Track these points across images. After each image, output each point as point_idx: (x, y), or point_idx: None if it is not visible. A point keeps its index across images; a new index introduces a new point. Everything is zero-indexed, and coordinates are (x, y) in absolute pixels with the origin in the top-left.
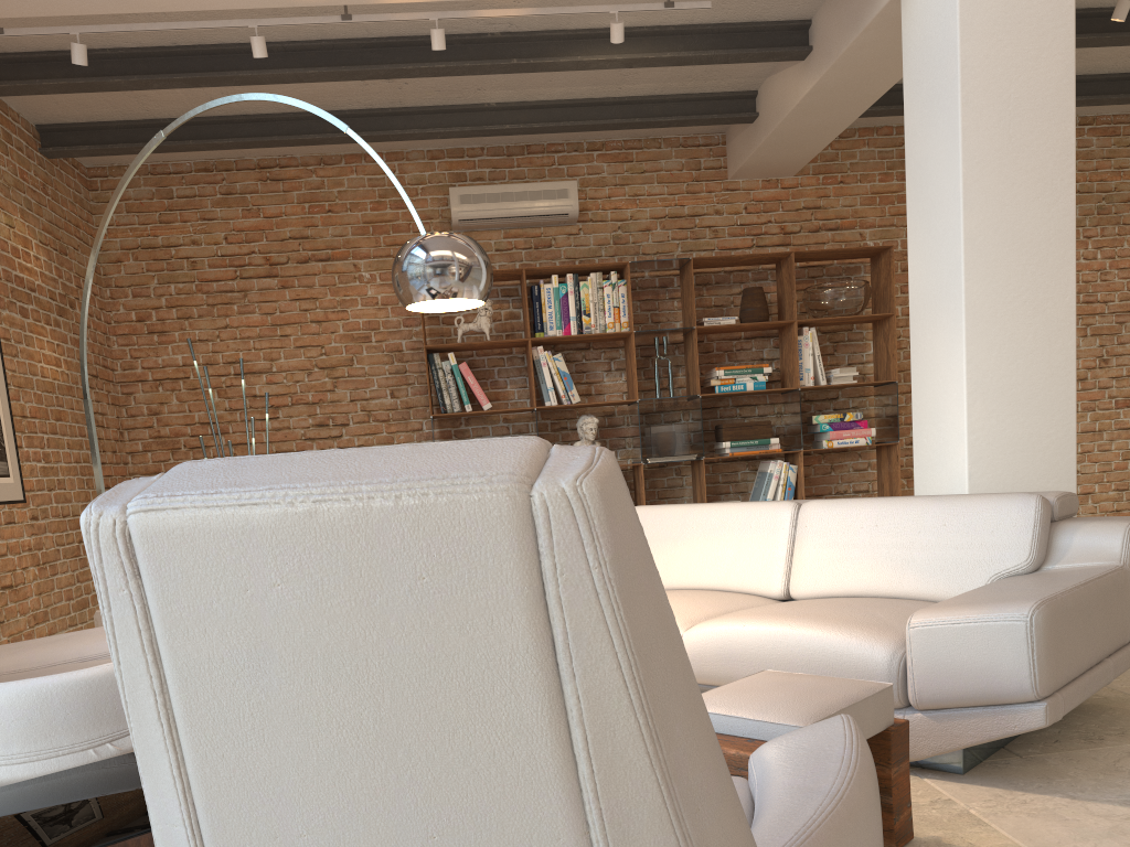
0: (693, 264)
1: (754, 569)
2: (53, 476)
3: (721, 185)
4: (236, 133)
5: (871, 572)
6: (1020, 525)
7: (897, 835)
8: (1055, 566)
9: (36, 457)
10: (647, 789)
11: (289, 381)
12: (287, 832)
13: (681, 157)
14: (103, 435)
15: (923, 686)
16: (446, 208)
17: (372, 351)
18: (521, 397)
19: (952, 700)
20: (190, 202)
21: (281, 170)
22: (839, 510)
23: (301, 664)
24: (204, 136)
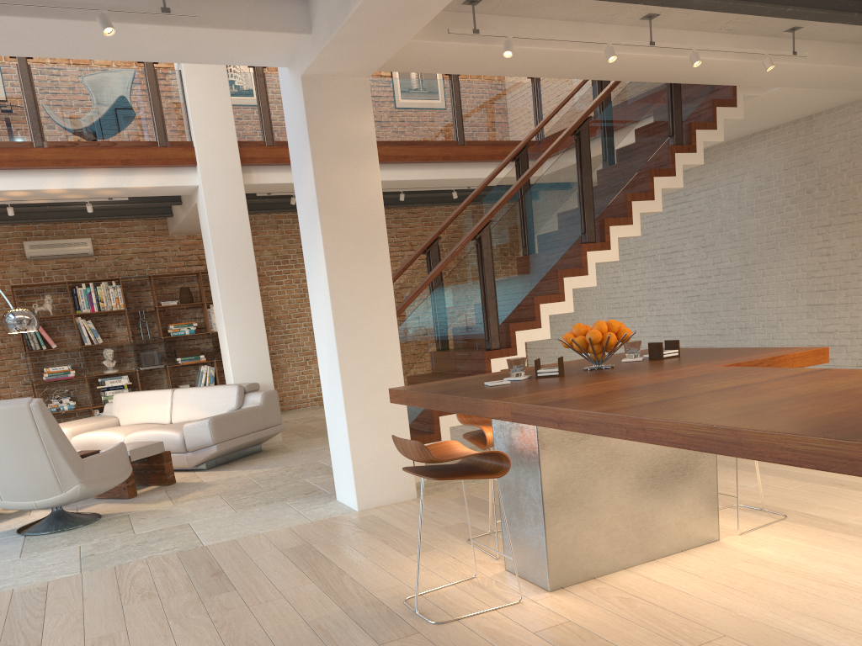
0: (154, 276)
1: (160, 414)
2: None
3: (166, 238)
4: None
5: (195, 413)
6: (233, 394)
7: (169, 480)
8: (244, 407)
9: None
10: (51, 440)
11: None
12: (0, 451)
13: (144, 224)
14: None
15: (189, 444)
16: (23, 249)
17: None
18: (73, 340)
19: (196, 447)
20: None
21: None
22: (185, 392)
23: (1, 427)
24: None
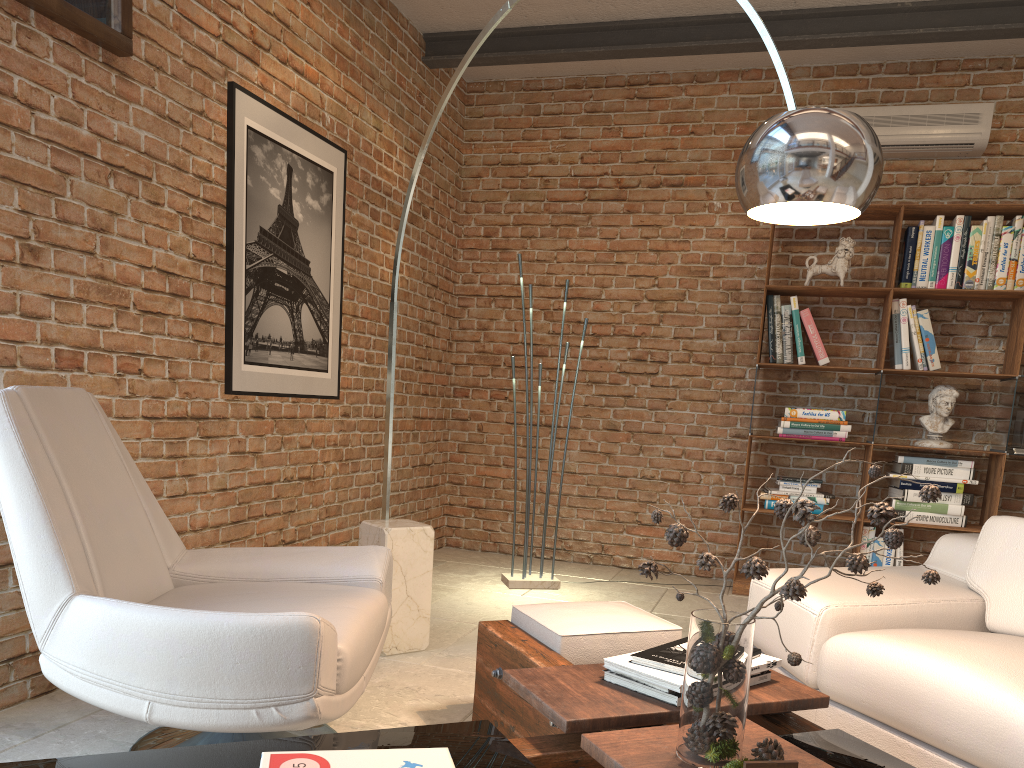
0: None
1: None
2: (372, 377)
3: None
4: (609, 42)
5: None
6: None
7: None
8: None
9: (359, 356)
10: None
11: (615, 310)
12: None
13: None
14: (431, 343)
15: None
16: None
17: (707, 287)
18: (866, 355)
19: None
20: (554, 119)
21: (651, 87)
22: None
23: None
24: (577, 44)
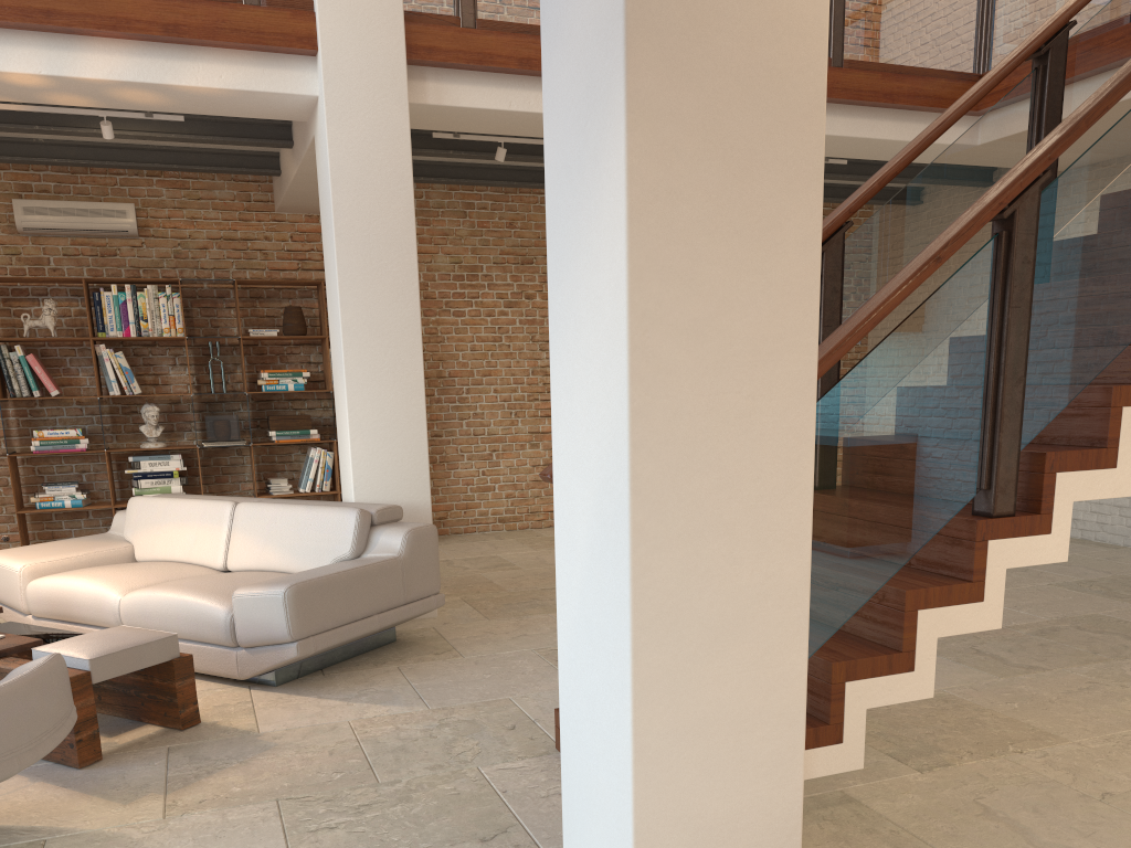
0: (241, 283)
1: (206, 549)
2: None
3: (269, 216)
4: None
5: (271, 555)
6: (347, 528)
7: (183, 720)
8: (367, 555)
9: None
10: None
11: None
12: None
13: (233, 189)
14: None
15: (241, 633)
16: (13, 214)
17: None
18: (93, 384)
19: (256, 642)
20: None
21: None
22: (256, 510)
23: None
24: None
